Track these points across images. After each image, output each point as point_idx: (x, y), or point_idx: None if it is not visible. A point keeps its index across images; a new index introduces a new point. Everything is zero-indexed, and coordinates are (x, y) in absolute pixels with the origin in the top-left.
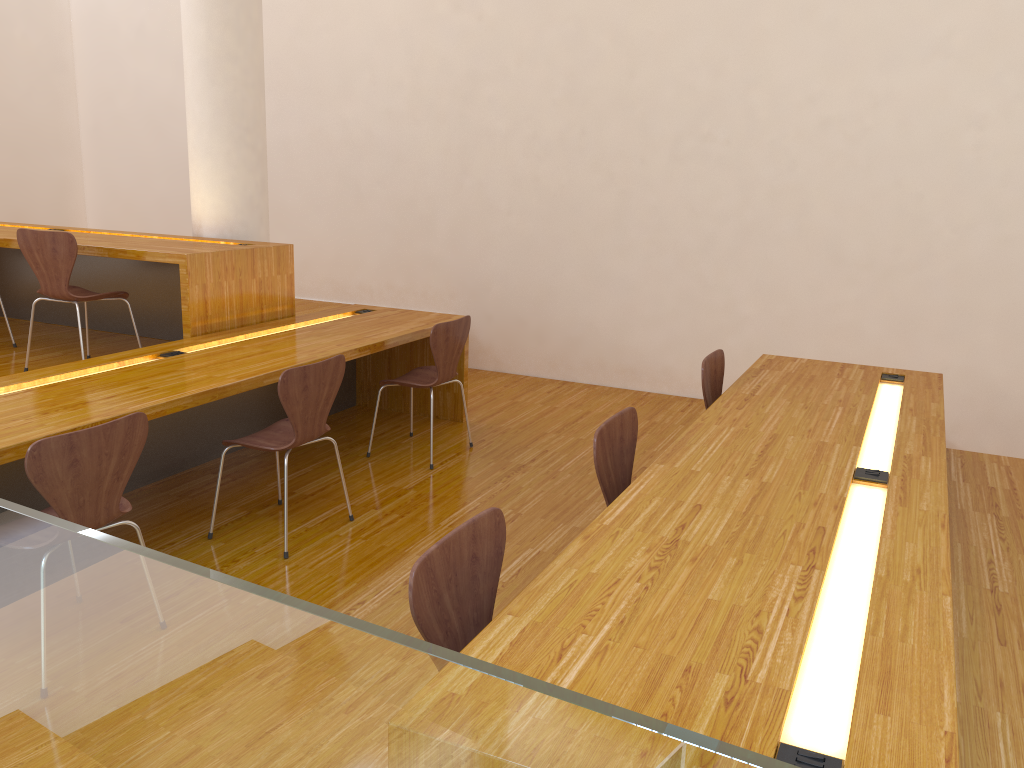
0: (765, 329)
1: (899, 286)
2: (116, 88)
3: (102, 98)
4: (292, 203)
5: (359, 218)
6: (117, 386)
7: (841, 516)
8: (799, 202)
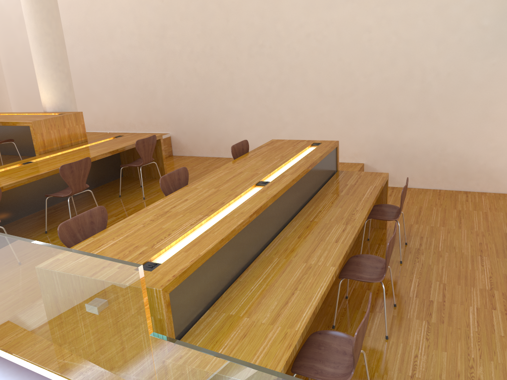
0: (295, 127)
1: (346, 103)
2: (14, 45)
3: (9, 50)
4: (96, 90)
5: (125, 94)
6: None
7: (235, 198)
8: (302, 70)
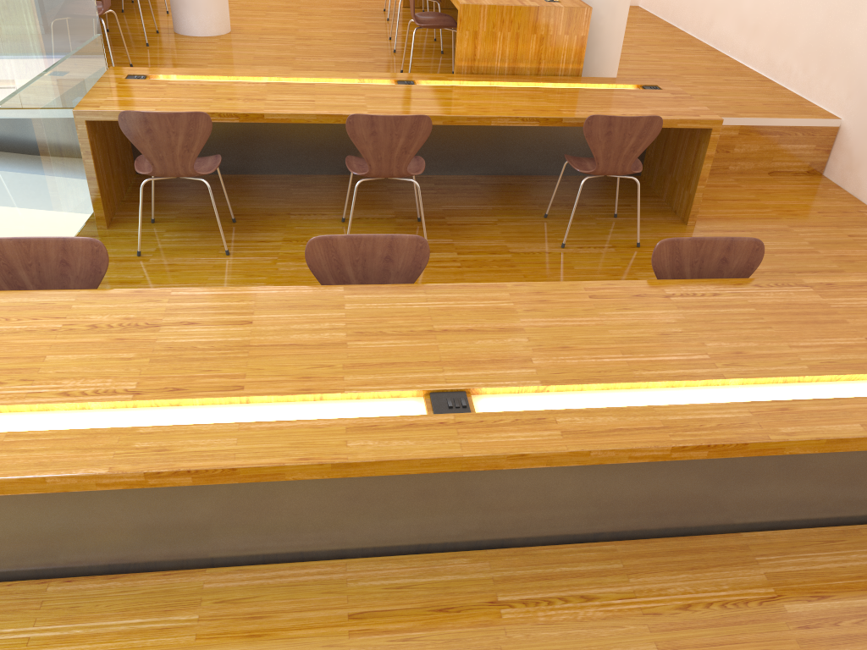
0: None
1: None
2: None
3: None
4: None
5: None
6: (305, 95)
7: (286, 396)
8: None
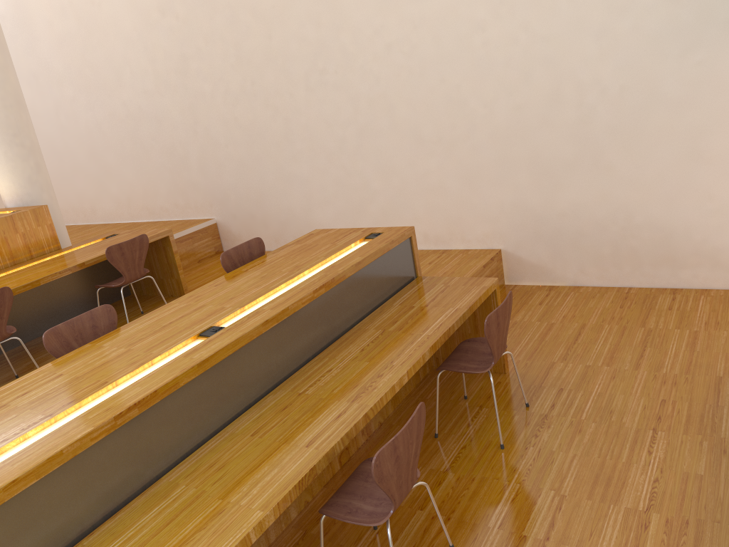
0: (389, 196)
1: (461, 152)
2: None
3: None
4: (112, 161)
5: (149, 164)
6: None
7: (135, 370)
8: (387, 105)
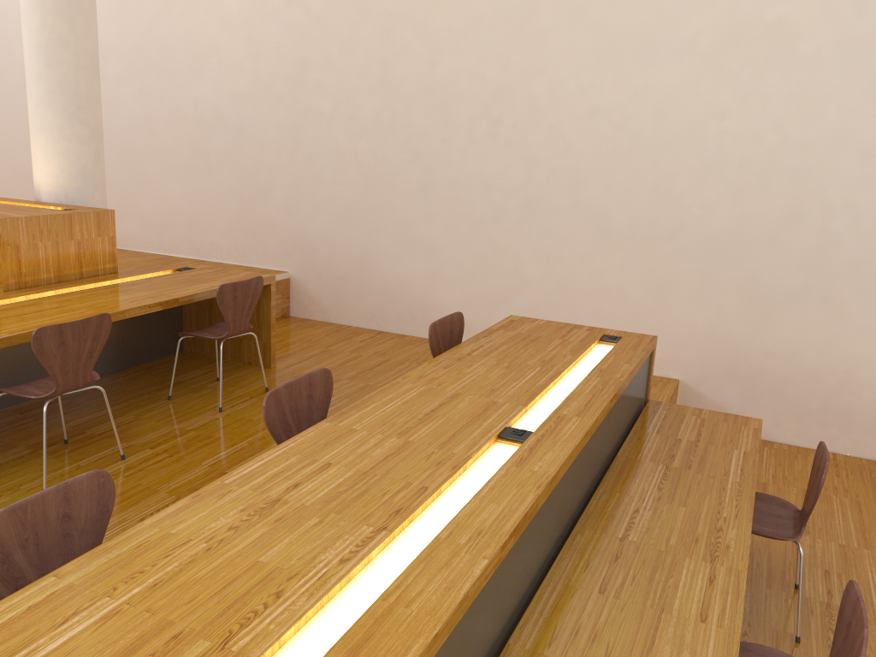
0: (546, 290)
1: (656, 255)
2: (6, 66)
3: None
4: (154, 170)
5: (210, 185)
6: None
7: (454, 476)
8: (573, 179)
